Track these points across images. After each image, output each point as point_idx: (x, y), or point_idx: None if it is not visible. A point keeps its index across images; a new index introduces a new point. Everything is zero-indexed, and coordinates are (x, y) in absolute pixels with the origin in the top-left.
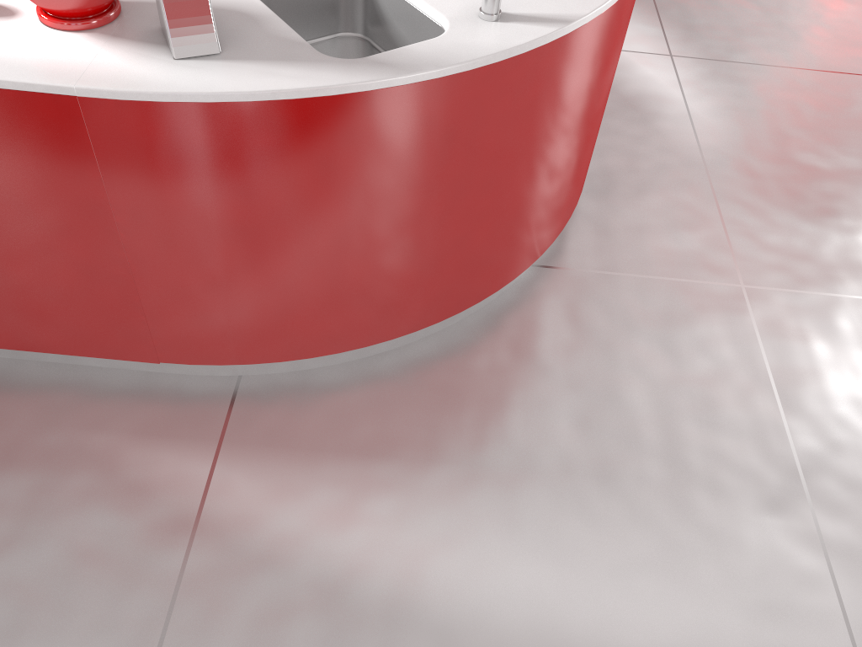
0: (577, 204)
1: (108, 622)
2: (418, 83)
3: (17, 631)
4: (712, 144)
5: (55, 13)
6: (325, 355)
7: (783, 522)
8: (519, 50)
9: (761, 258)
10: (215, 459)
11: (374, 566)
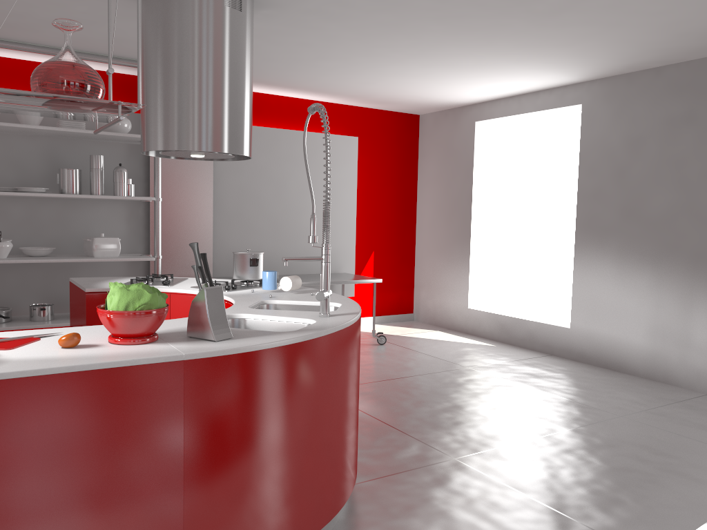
0: None
1: None
2: (328, 335)
3: None
4: (379, 415)
5: (134, 335)
6: None
7: None
8: (352, 321)
9: (450, 446)
10: None
11: None
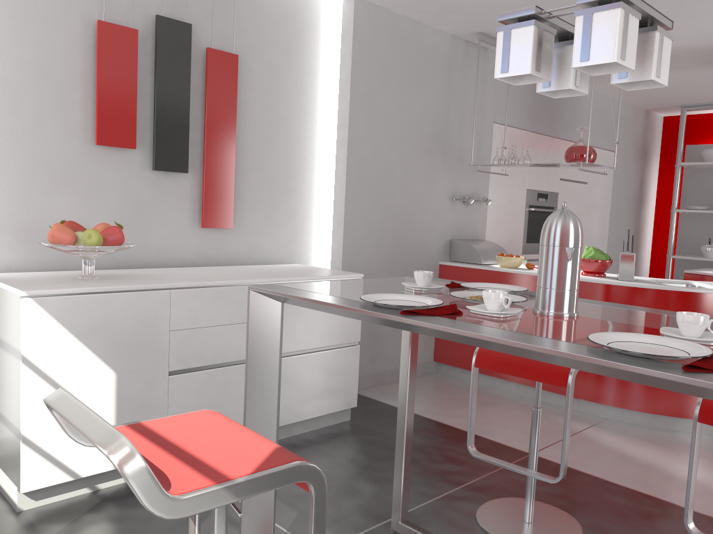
0: None
1: None
2: (700, 293)
3: (507, 428)
4: None
5: (587, 271)
6: (648, 419)
7: None
8: None
9: None
10: (589, 427)
11: (645, 458)
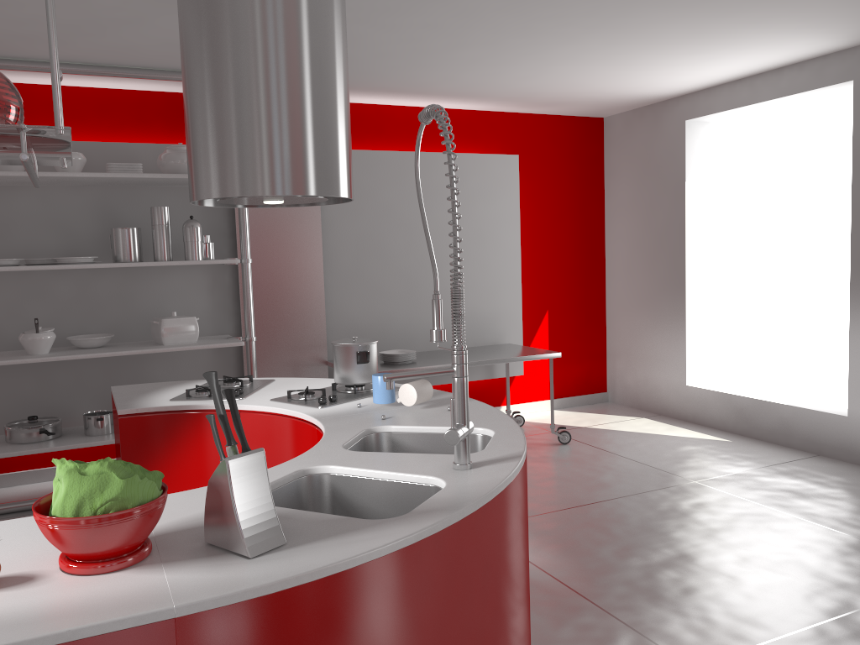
0: None
1: None
2: (465, 518)
3: None
4: (566, 575)
5: (99, 556)
6: None
7: None
8: (509, 478)
9: (683, 640)
10: None
11: None
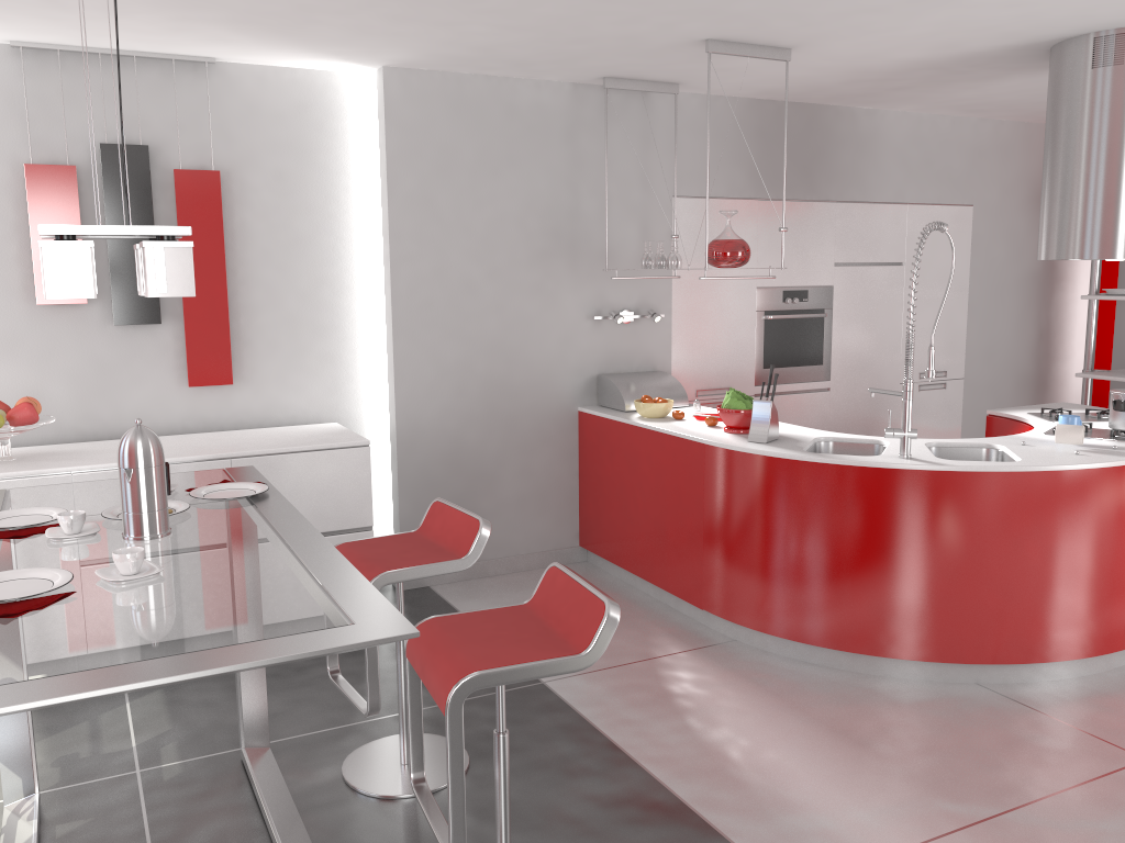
0: (1044, 661)
1: None
2: (828, 464)
3: None
4: None
5: (726, 425)
6: (780, 644)
7: (943, 812)
8: (895, 465)
9: None
10: (686, 650)
11: (697, 699)
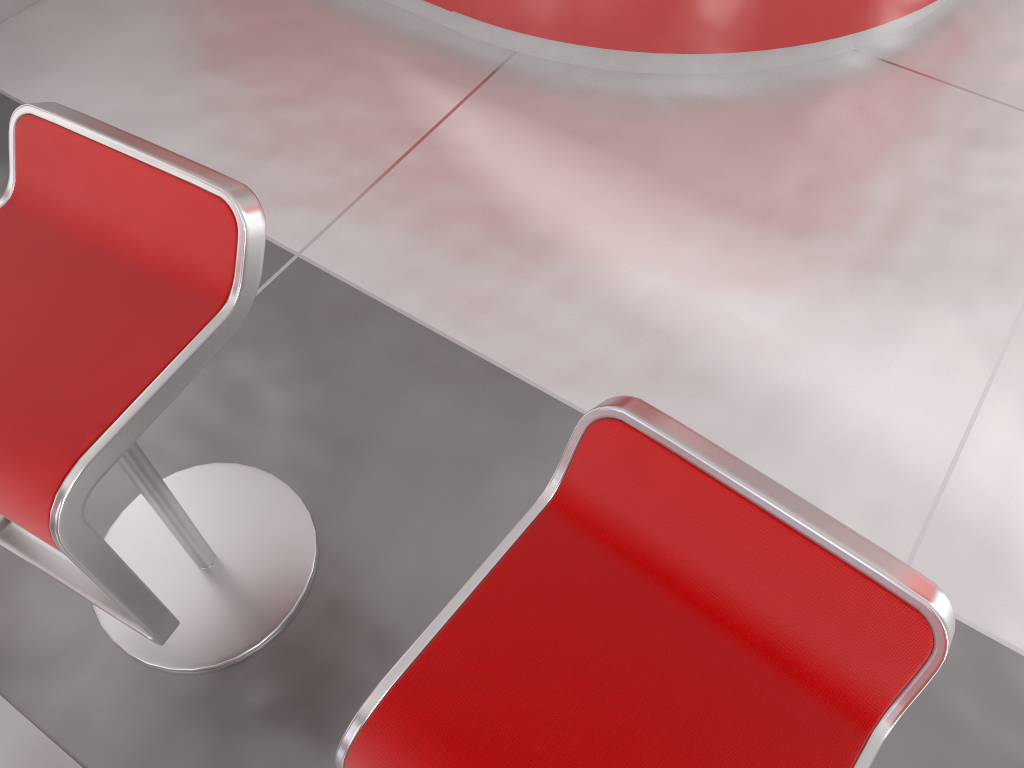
0: None
1: (333, 170)
2: None
3: (273, 152)
4: None
5: None
6: (593, 54)
7: (965, 334)
8: None
9: None
10: (462, 101)
11: (545, 213)
